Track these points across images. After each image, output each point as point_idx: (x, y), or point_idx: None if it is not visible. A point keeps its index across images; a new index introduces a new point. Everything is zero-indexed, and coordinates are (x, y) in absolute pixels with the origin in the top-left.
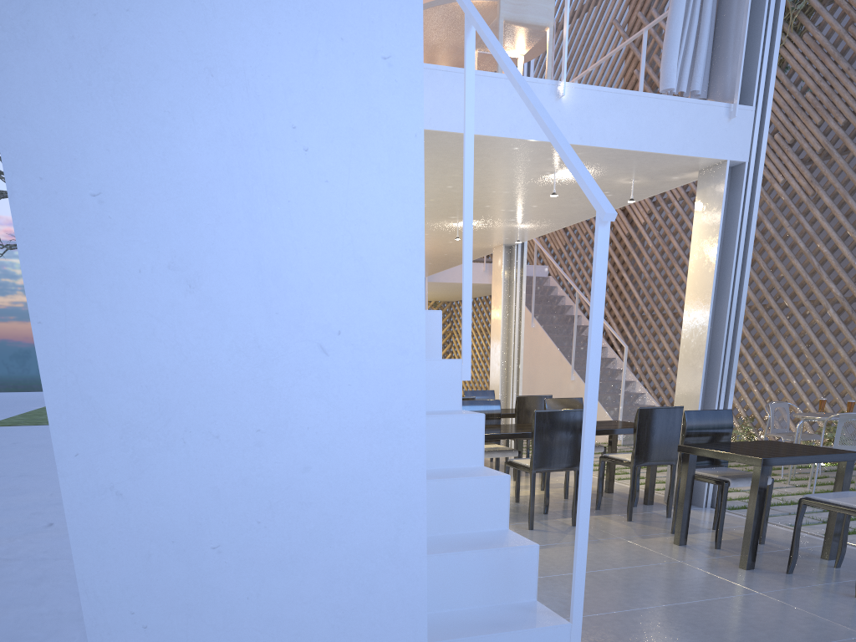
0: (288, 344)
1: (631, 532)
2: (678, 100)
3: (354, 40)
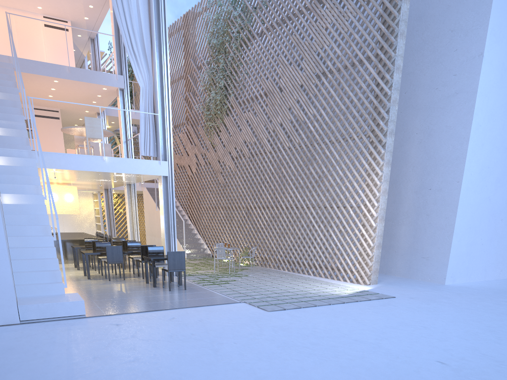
0: None
1: (138, 281)
2: (142, 160)
3: None
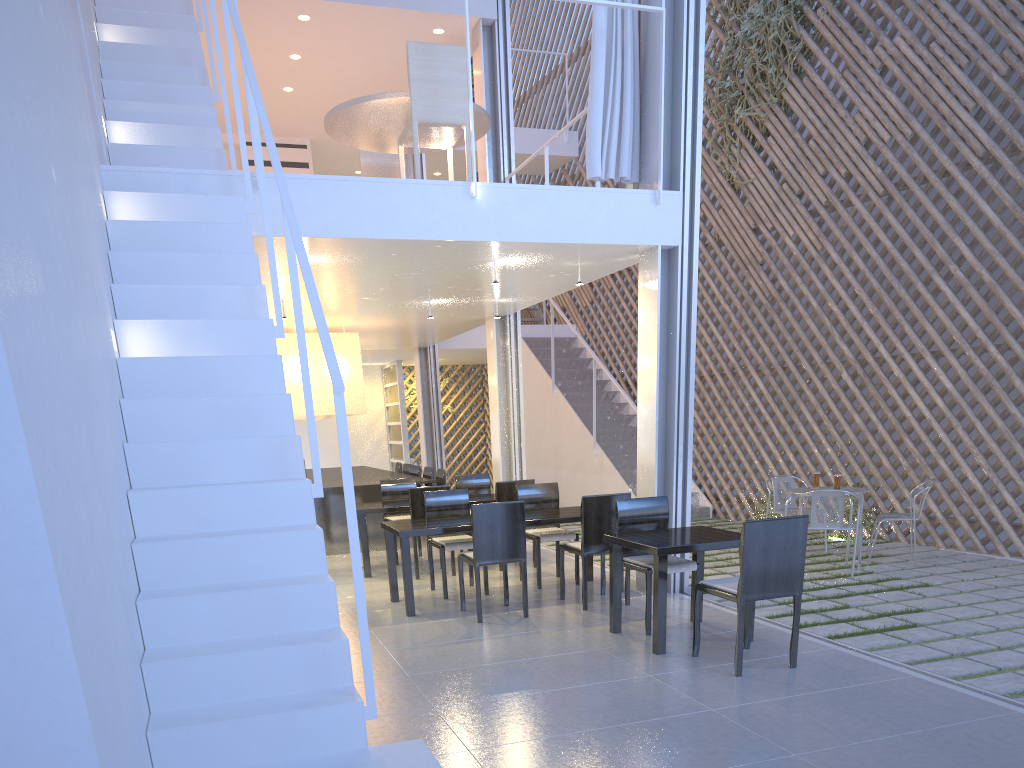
0: None
1: (577, 622)
2: (599, 191)
3: None
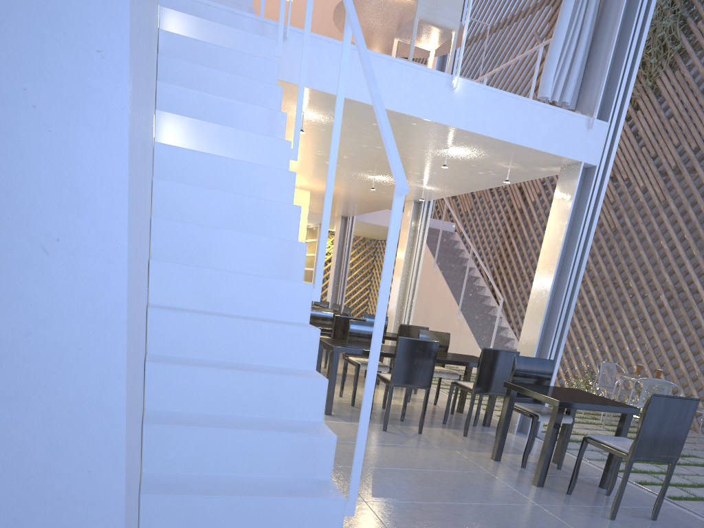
0: (17, 242)
1: (462, 445)
2: (548, 107)
3: (74, 35)
